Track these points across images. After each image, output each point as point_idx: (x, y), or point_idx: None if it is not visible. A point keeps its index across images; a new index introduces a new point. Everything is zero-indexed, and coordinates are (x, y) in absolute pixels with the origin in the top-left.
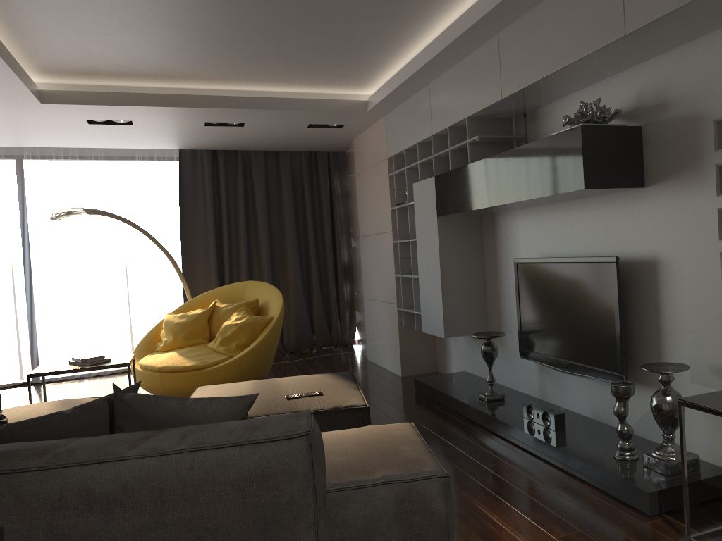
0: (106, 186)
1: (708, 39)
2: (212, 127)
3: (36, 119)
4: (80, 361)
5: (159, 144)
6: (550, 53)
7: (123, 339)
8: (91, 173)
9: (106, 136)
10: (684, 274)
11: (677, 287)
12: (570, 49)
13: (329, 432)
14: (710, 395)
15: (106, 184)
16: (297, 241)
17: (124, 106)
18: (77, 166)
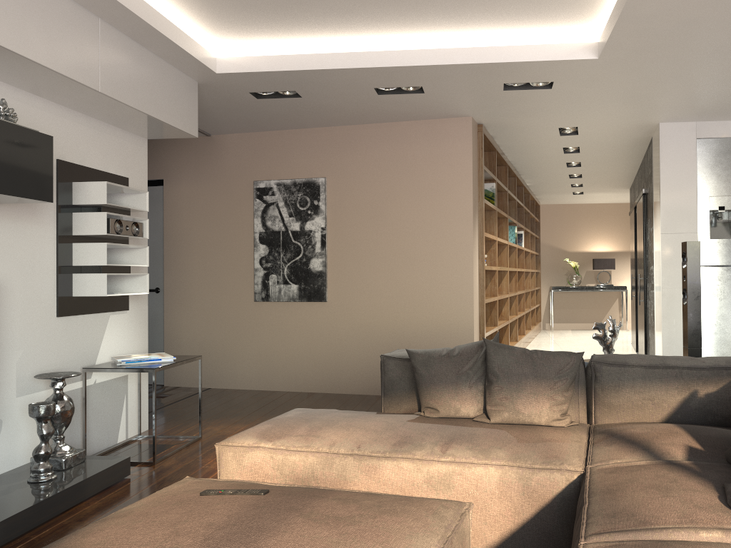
0: None
1: (46, 104)
2: None
3: None
4: None
5: None
6: (17, 29)
7: None
8: None
9: None
10: (16, 295)
11: (9, 308)
12: (45, 51)
13: (309, 439)
14: (137, 367)
15: None
16: None
17: None
18: None
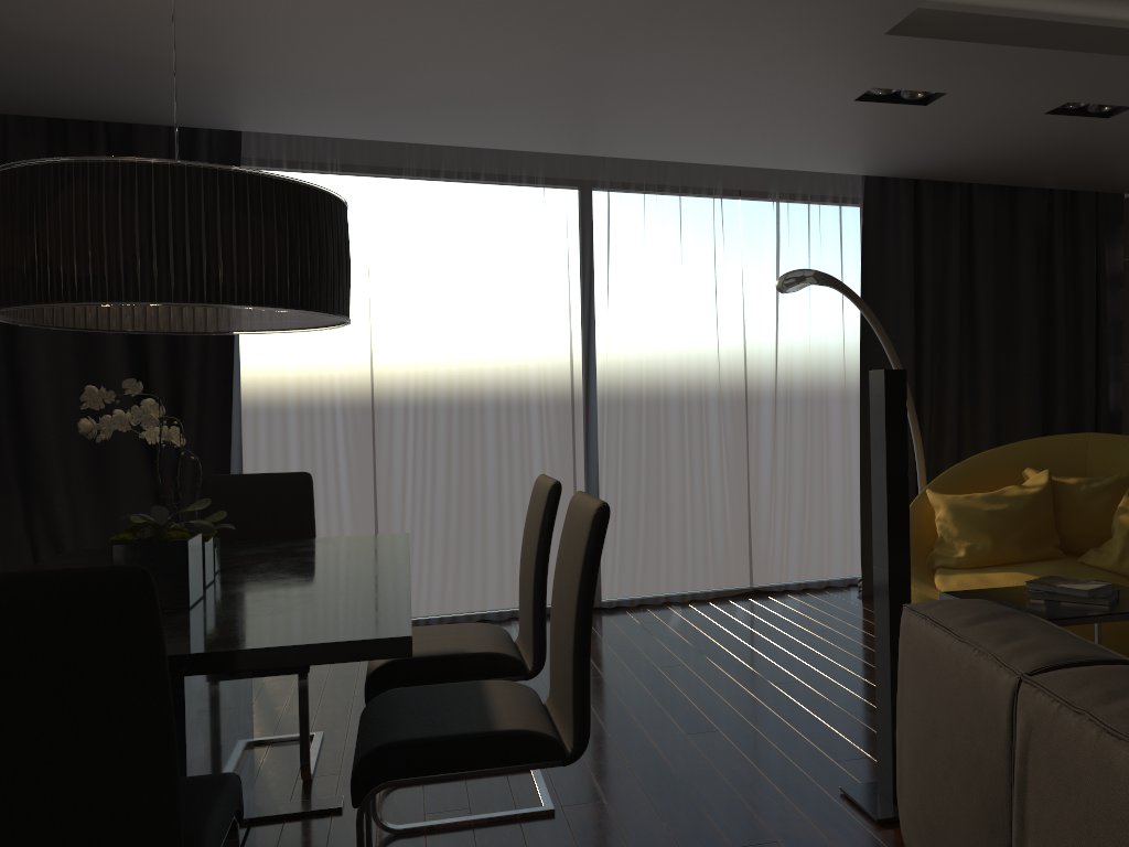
0: (723, 244)
1: None
2: (1047, 119)
3: (788, 82)
4: (1084, 593)
5: (863, 162)
6: None
7: (734, 535)
8: (697, 219)
9: (819, 136)
10: None
11: None
12: None
13: None
14: None
15: (723, 241)
16: (1038, 362)
17: (1021, 46)
18: (680, 205)
